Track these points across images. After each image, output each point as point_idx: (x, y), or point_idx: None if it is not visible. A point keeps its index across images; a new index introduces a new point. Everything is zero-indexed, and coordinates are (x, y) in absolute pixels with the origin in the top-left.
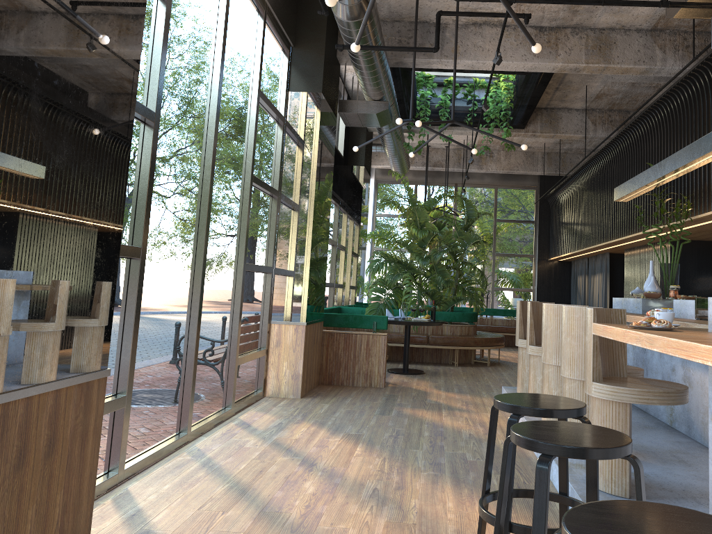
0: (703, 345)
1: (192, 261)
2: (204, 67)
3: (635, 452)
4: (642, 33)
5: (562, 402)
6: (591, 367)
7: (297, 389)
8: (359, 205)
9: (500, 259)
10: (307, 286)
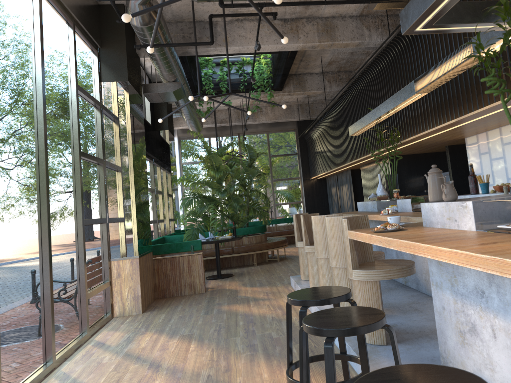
0: (423, 244)
1: (38, 226)
2: (27, 73)
3: (385, 309)
4: (353, 18)
5: (334, 291)
6: (350, 259)
7: (138, 307)
8: (168, 159)
9: (277, 183)
10: (136, 228)
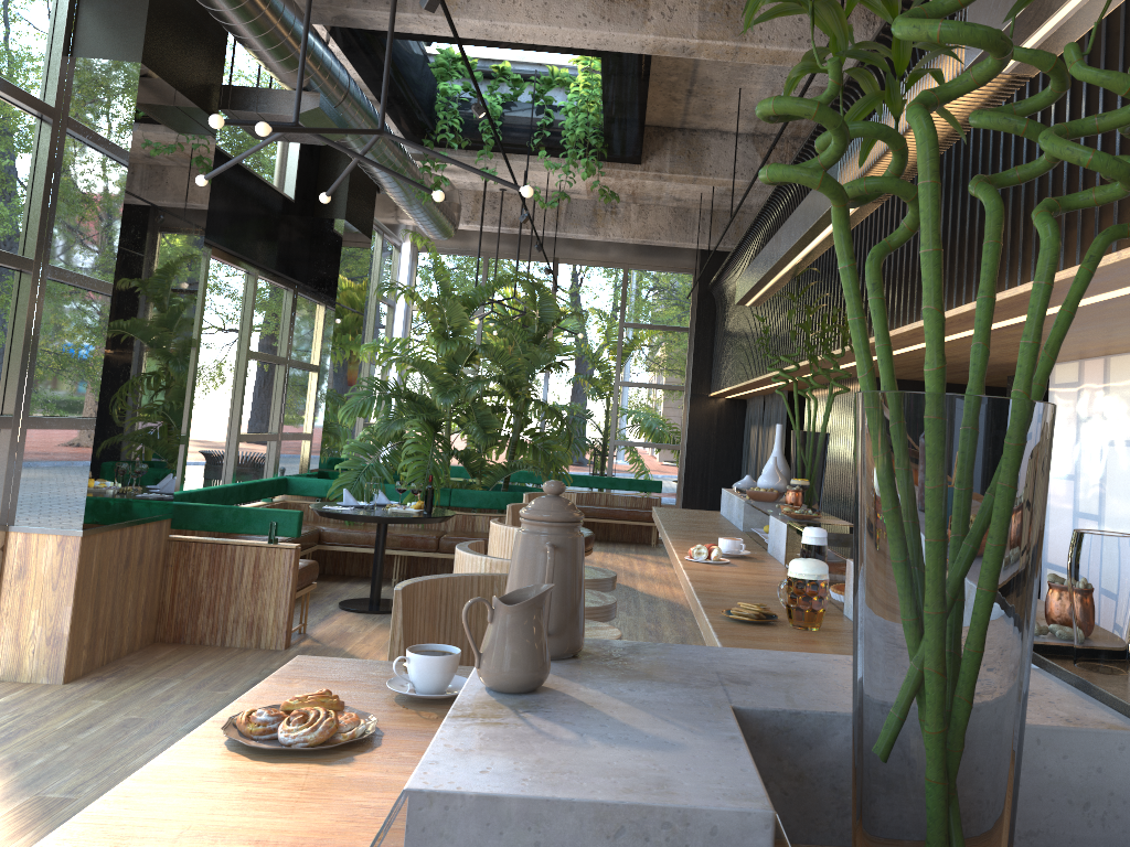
0: None
1: None
2: None
3: None
4: None
5: None
6: None
7: (57, 666)
8: (333, 291)
9: (629, 391)
10: (90, 456)
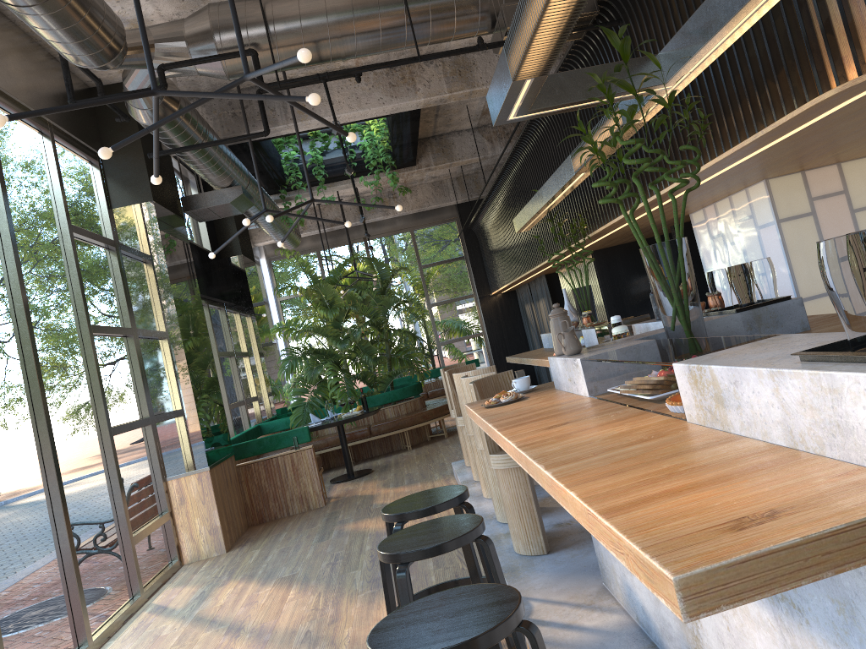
0: (497, 432)
1: (37, 453)
2: None
3: None
4: None
5: (445, 494)
6: (485, 441)
7: (219, 544)
8: (249, 301)
9: (438, 308)
10: (199, 425)
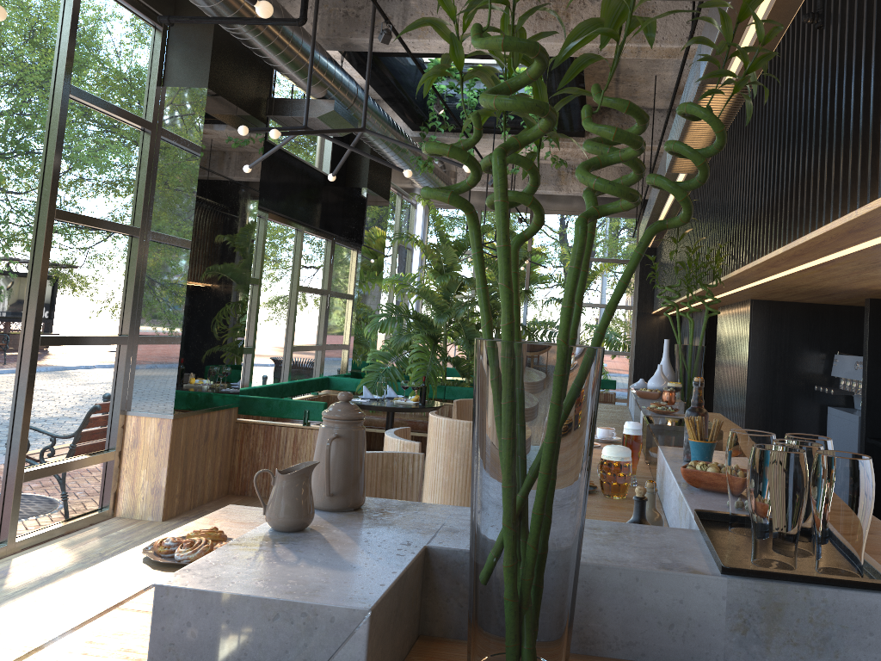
0: None
1: None
2: None
3: None
4: None
5: None
6: None
7: (158, 509)
8: (359, 240)
9: (589, 310)
10: (177, 363)
